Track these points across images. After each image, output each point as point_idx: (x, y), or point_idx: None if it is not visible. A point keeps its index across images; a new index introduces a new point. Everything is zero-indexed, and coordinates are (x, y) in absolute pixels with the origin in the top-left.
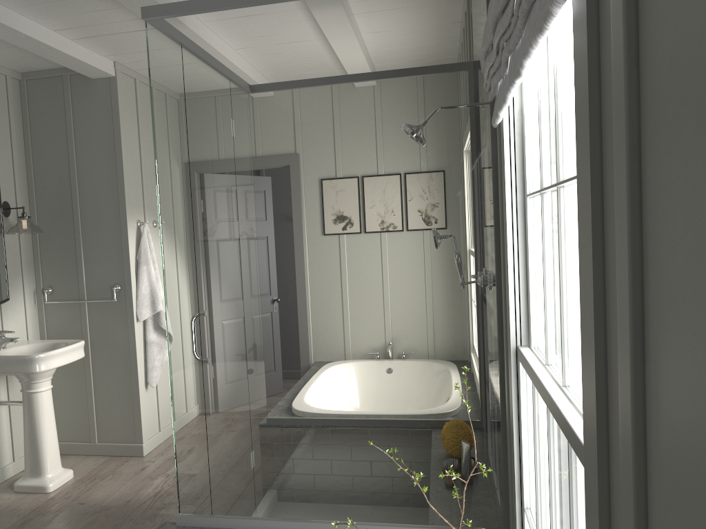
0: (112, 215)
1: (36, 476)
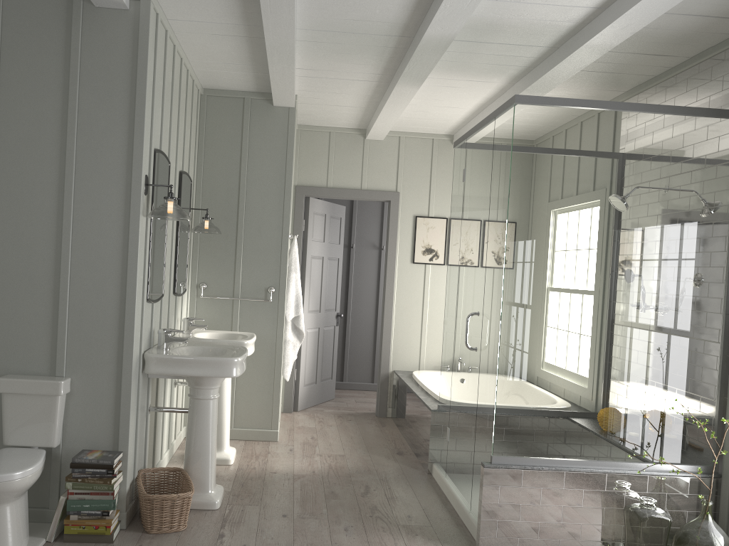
0: (275, 226)
1: (217, 450)
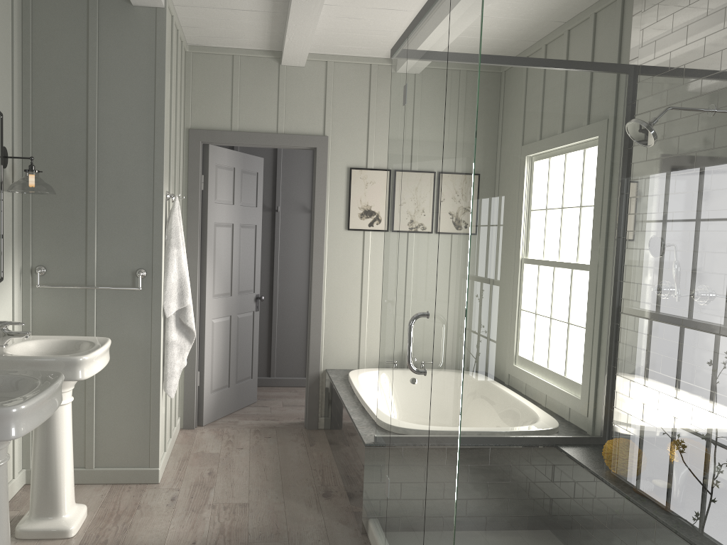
0: (143, 182)
1: (50, 516)
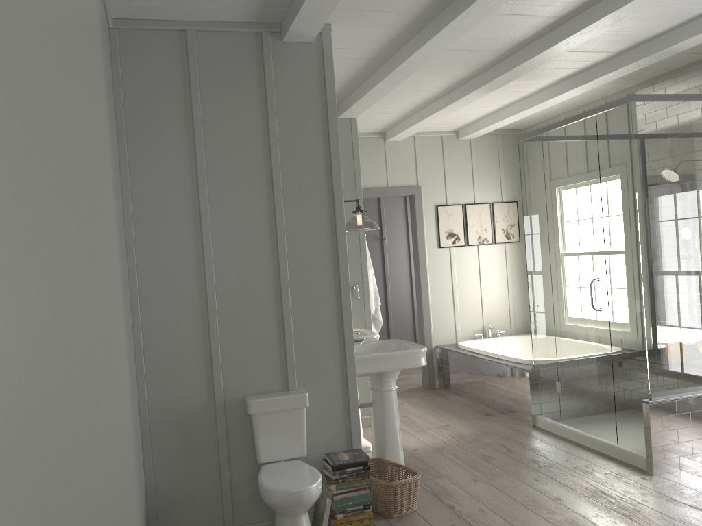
0: None
1: None
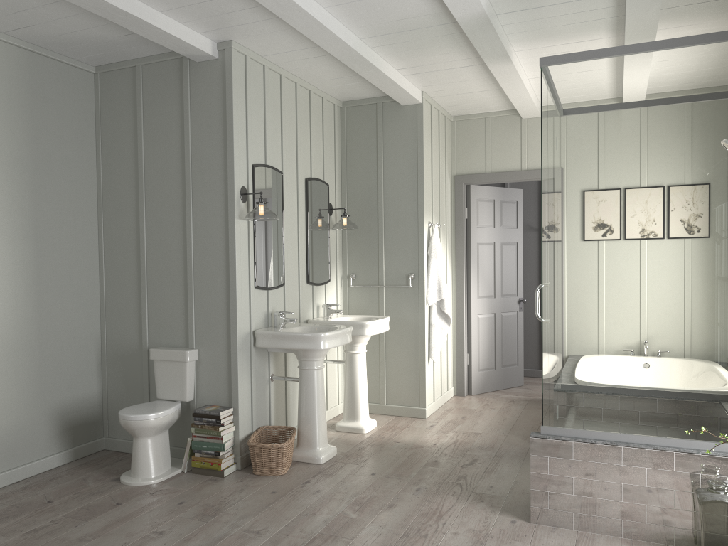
0: (411, 217)
1: (353, 420)
